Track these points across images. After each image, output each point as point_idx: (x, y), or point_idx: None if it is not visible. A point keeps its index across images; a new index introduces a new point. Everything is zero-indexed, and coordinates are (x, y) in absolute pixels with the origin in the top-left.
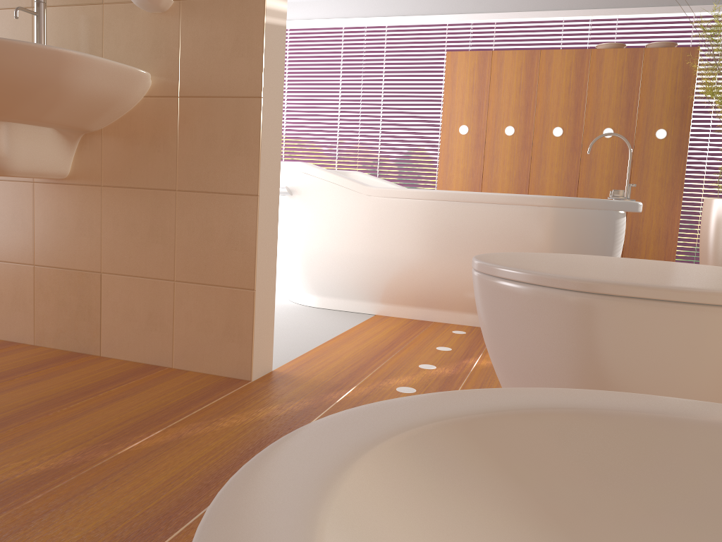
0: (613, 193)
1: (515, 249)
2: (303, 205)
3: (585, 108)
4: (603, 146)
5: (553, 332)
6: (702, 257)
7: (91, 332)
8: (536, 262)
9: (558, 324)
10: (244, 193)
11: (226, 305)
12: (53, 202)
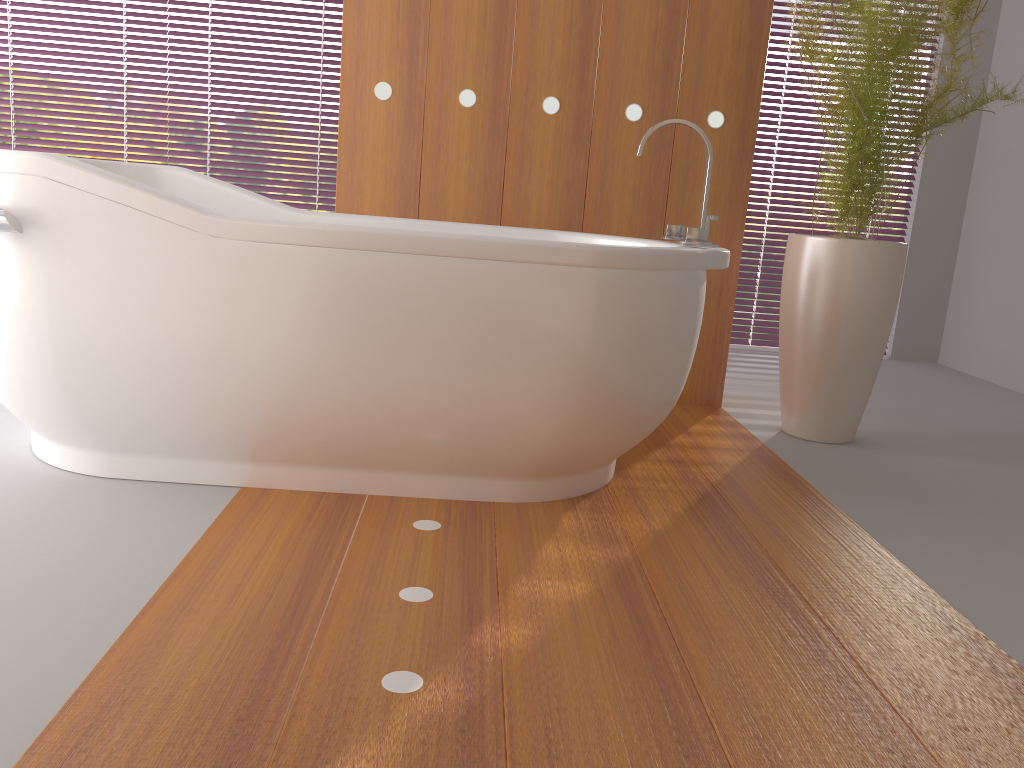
0: (689, 235)
1: (532, 352)
2: (54, 256)
3: (597, 66)
4: (625, 135)
5: None
6: (788, 331)
7: None
8: None
9: None
10: None
11: None
12: None
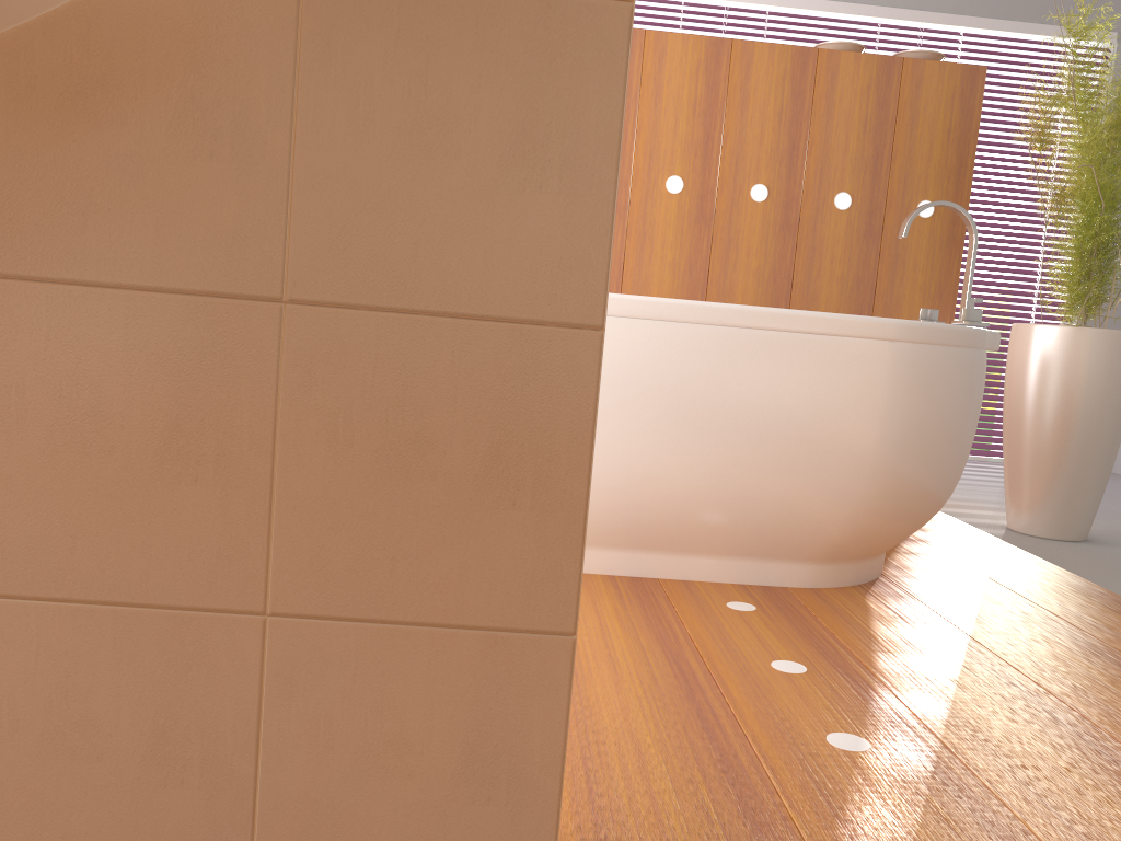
0: (964, 315)
1: (842, 427)
2: None
3: (806, 154)
4: (834, 224)
5: None
6: (1018, 423)
7: None
8: None
9: None
10: (552, 321)
11: (469, 687)
12: None
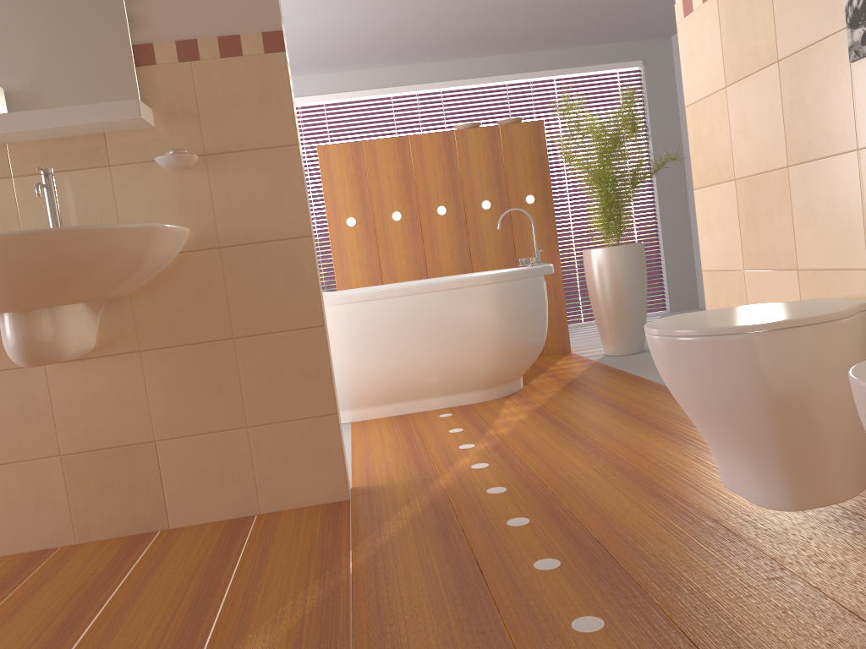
0: (531, 261)
1: (474, 327)
2: None
3: (461, 185)
4: (484, 217)
5: (746, 357)
6: (594, 300)
7: (153, 507)
8: (696, 323)
9: (748, 352)
10: (310, 326)
11: (310, 435)
12: (77, 380)
